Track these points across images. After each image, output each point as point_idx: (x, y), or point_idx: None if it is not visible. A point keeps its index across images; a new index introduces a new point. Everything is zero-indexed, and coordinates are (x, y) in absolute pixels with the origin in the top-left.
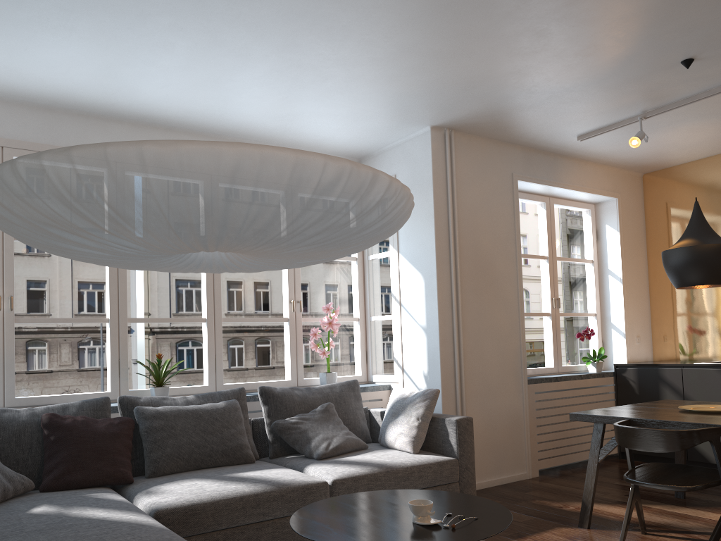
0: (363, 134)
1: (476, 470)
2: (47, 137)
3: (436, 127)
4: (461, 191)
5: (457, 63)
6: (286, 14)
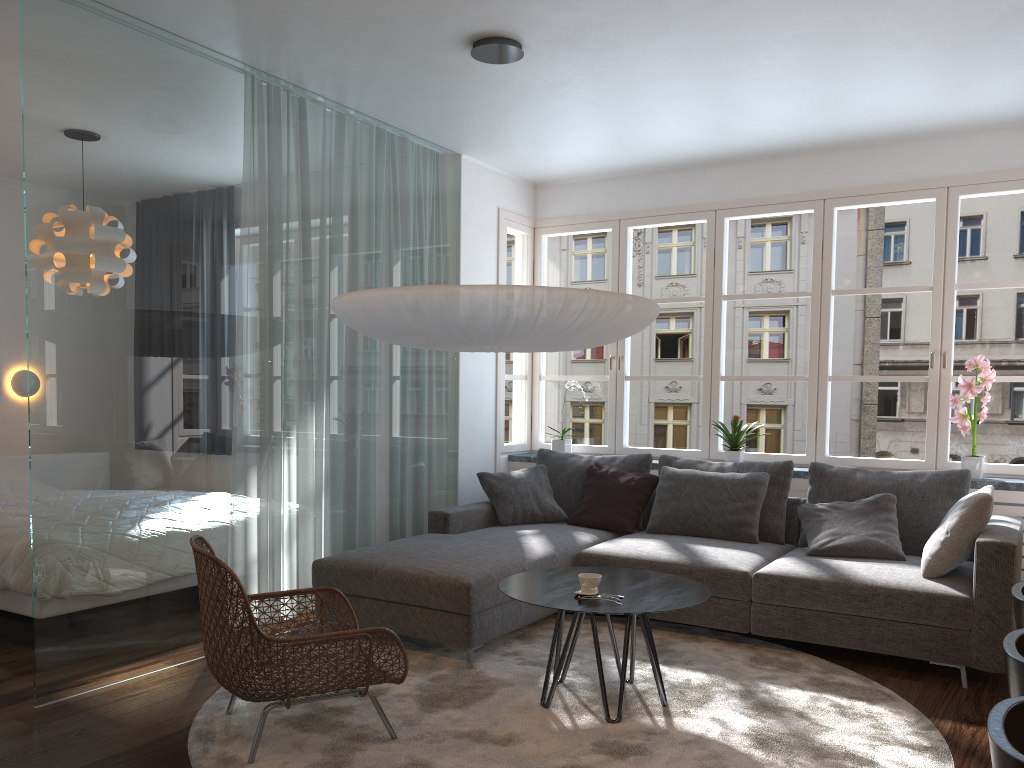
0: (1017, 92)
1: None
2: (654, 200)
3: None
4: None
5: (945, 3)
6: (674, 59)
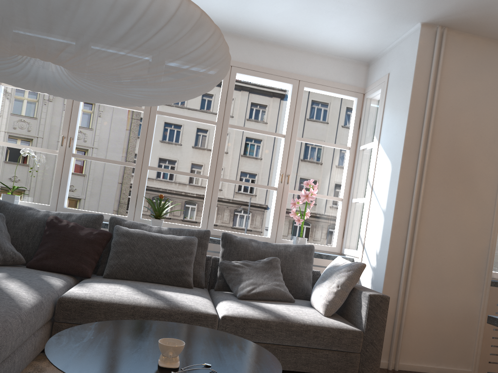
0: (360, 34)
1: (410, 352)
2: None
3: (428, 24)
4: (445, 88)
5: None
6: None
